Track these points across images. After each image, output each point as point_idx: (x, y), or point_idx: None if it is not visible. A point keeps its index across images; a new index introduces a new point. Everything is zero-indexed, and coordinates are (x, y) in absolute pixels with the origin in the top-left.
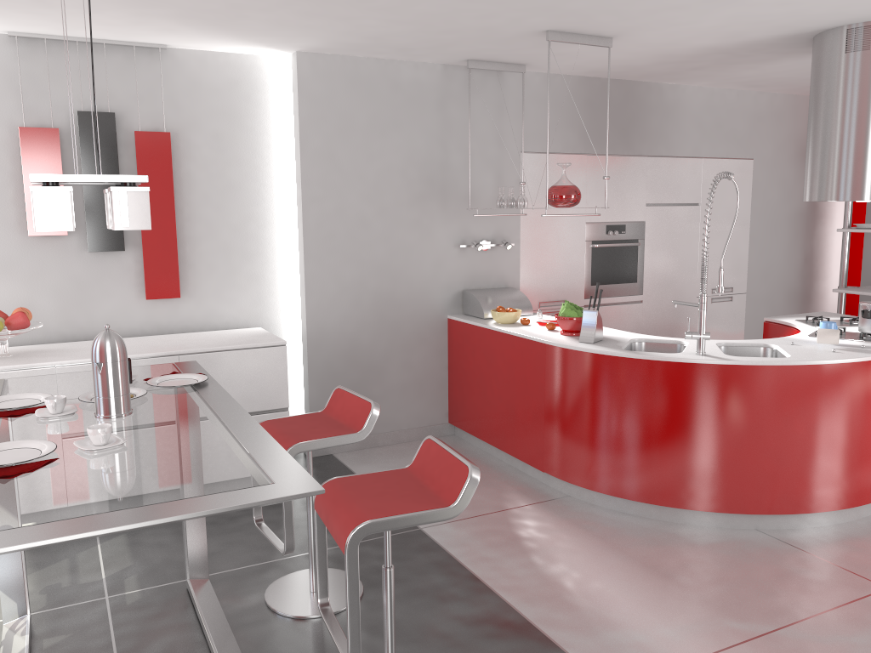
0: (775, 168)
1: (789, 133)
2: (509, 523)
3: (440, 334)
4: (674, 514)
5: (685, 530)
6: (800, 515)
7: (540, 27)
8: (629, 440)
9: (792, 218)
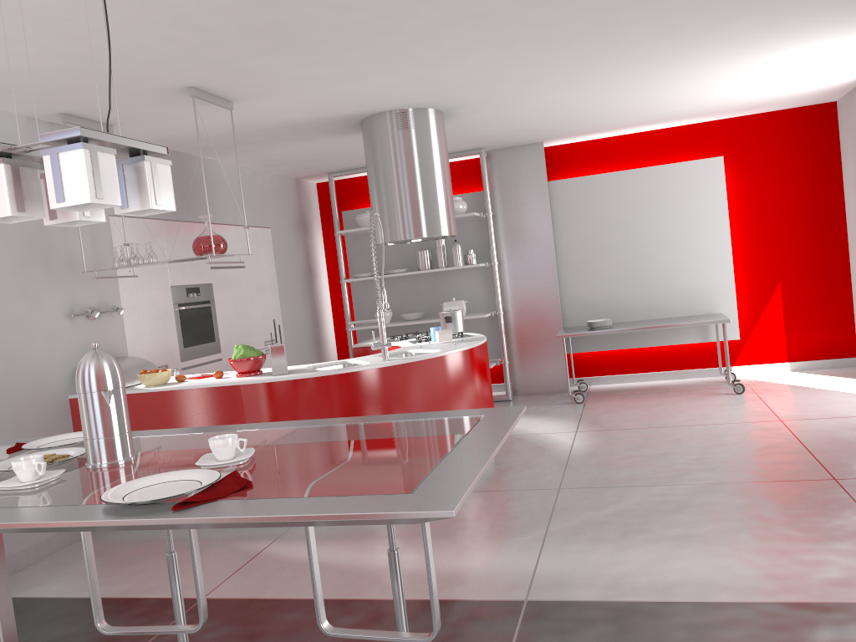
0: (284, 236)
1: (287, 207)
2: (277, 560)
3: (64, 418)
4: None
5: None
6: None
7: (189, 82)
8: None
9: (300, 277)
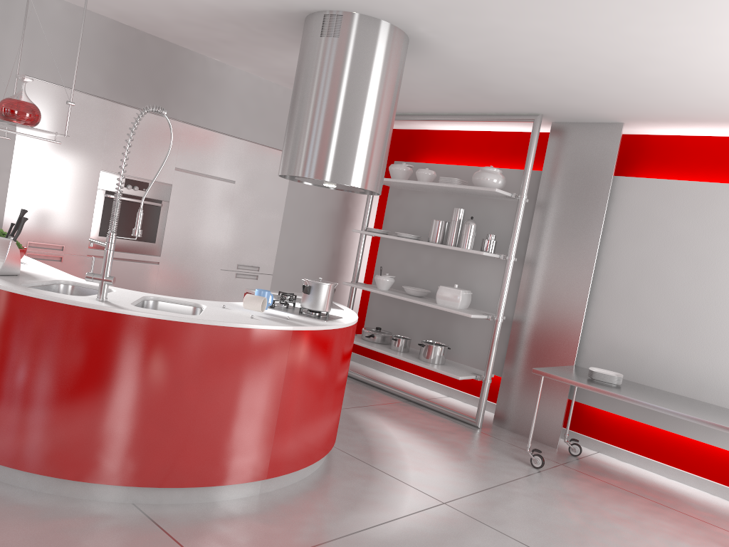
0: None
1: None
2: None
3: None
4: (43, 483)
5: (45, 503)
6: (187, 489)
7: None
8: (3, 391)
9: (325, 215)
